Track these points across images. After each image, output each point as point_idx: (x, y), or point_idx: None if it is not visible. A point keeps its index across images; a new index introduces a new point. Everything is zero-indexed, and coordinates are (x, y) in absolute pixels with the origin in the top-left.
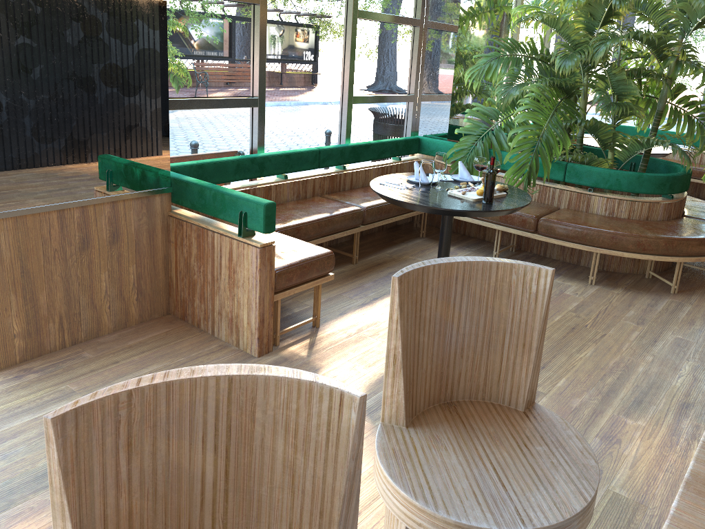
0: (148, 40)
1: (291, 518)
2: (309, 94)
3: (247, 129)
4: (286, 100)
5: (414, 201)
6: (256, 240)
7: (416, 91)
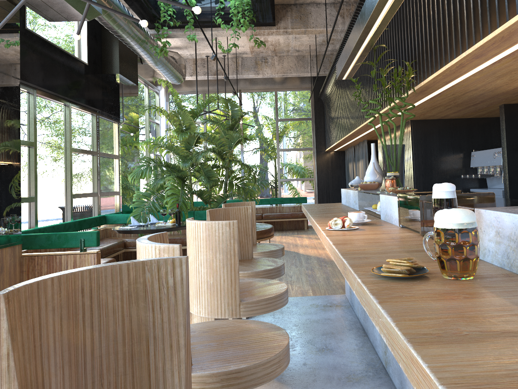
0: (14, 164)
1: (240, 239)
2: (53, 194)
3: (28, 215)
4: (44, 198)
5: (147, 228)
6: (91, 251)
7: (98, 190)
